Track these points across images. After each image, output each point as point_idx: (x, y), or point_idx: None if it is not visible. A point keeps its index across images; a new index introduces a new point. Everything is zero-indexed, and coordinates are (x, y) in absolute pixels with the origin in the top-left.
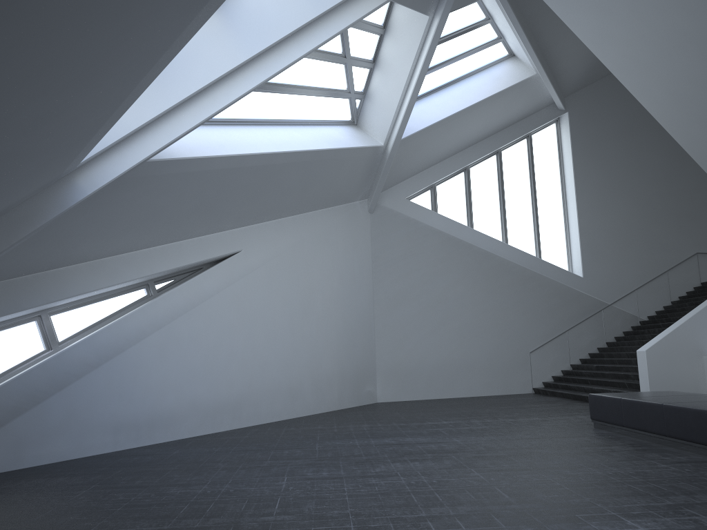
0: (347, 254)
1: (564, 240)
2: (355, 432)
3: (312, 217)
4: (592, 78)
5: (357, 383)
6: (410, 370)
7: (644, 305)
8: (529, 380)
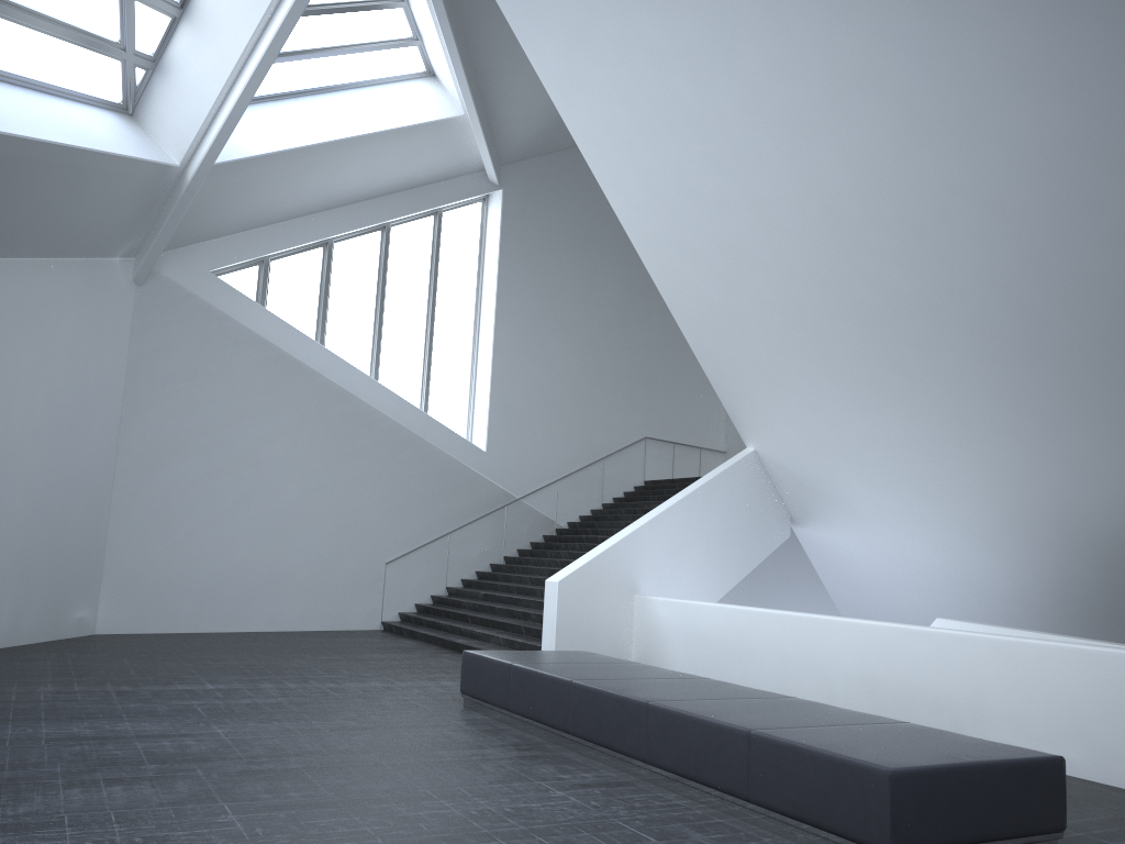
0: (76, 352)
1: (467, 389)
2: (17, 705)
3: (7, 268)
4: (546, 147)
5: (59, 597)
6: (171, 580)
7: (566, 505)
8: (379, 609)
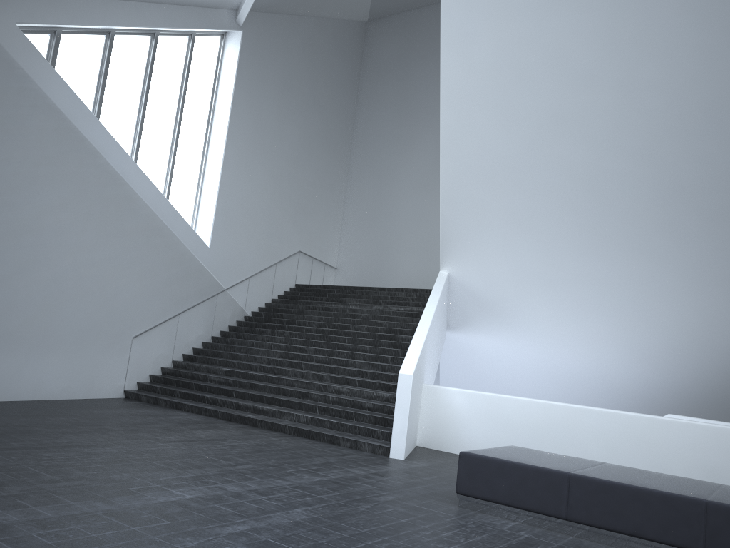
0: None
1: (194, 192)
2: None
3: None
4: (275, 6)
5: None
6: None
7: (252, 297)
8: (123, 379)
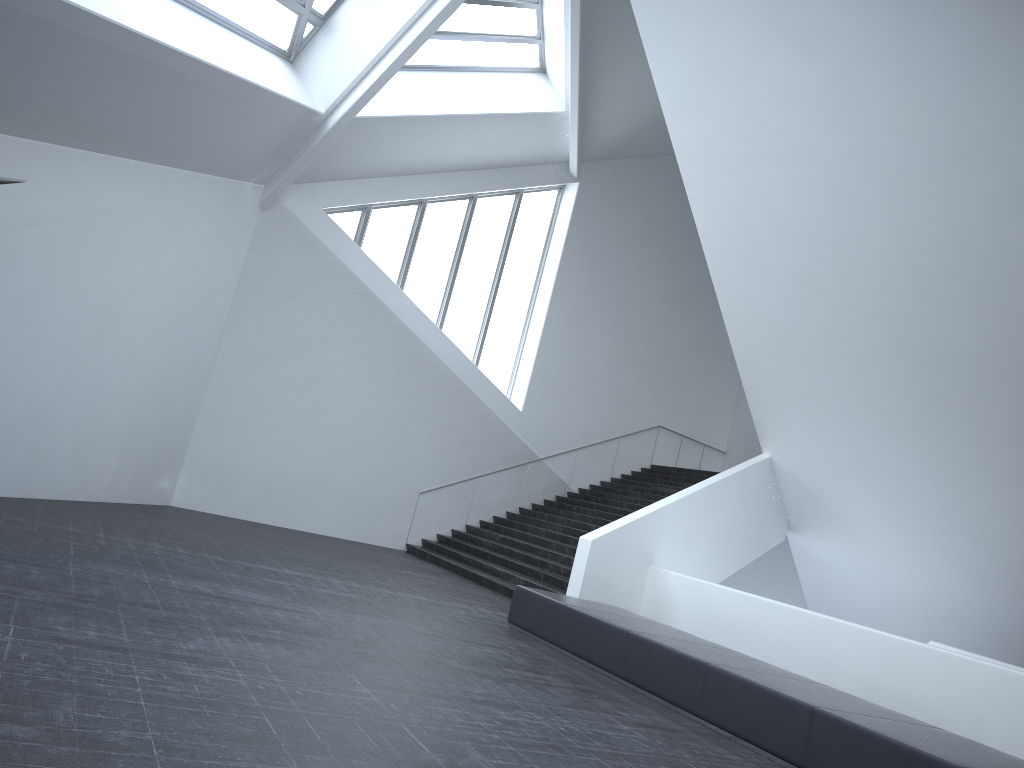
0: (205, 259)
1: (514, 353)
2: (139, 555)
3: (169, 176)
4: (623, 152)
5: (150, 467)
6: (240, 471)
7: (580, 472)
8: (406, 532)
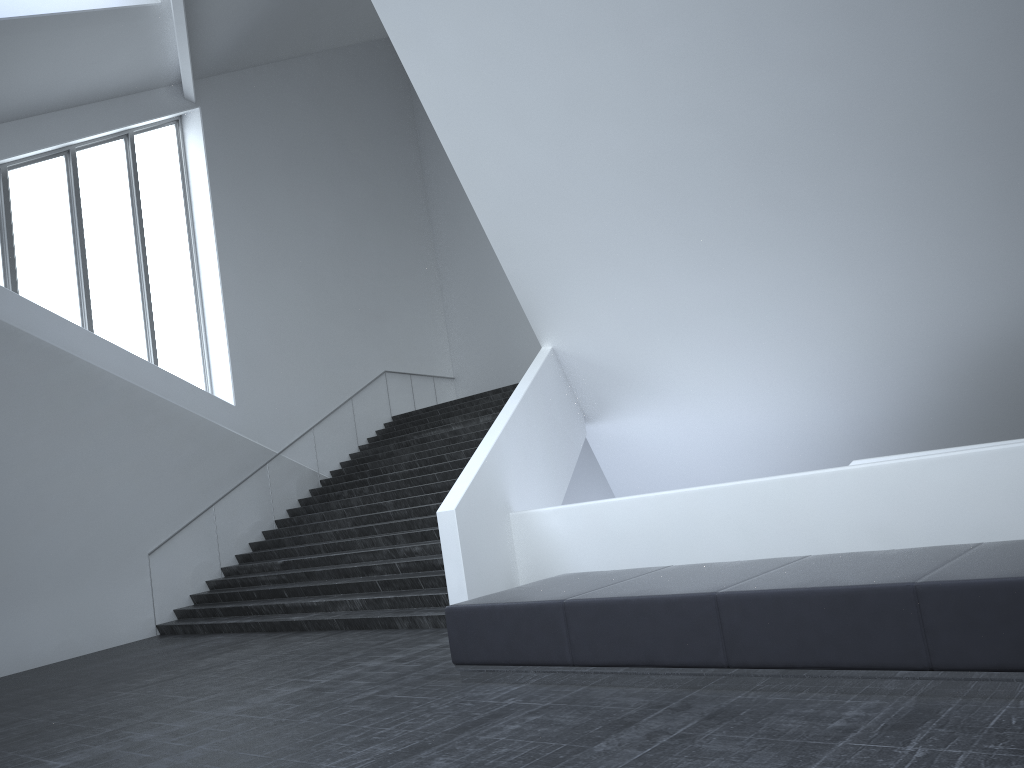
0: None
1: (197, 339)
2: None
3: None
4: (239, 60)
5: None
6: None
7: (325, 453)
8: (150, 611)
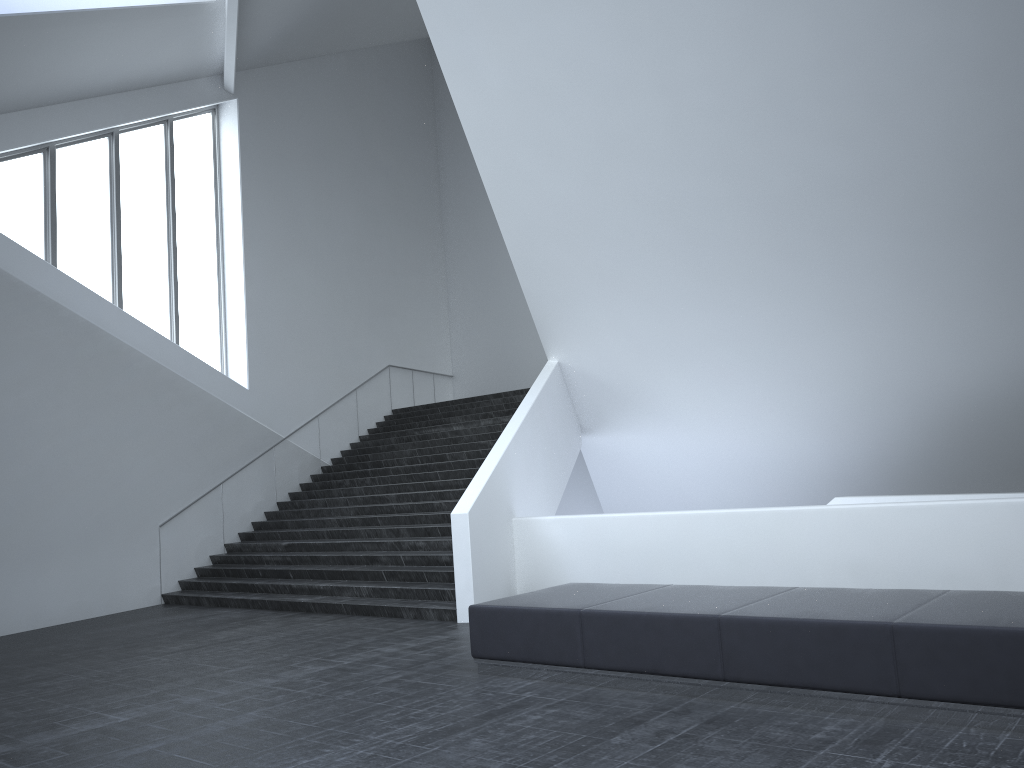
0: None
1: (217, 322)
2: None
3: None
4: (277, 55)
5: None
6: None
7: (328, 441)
8: (157, 580)
